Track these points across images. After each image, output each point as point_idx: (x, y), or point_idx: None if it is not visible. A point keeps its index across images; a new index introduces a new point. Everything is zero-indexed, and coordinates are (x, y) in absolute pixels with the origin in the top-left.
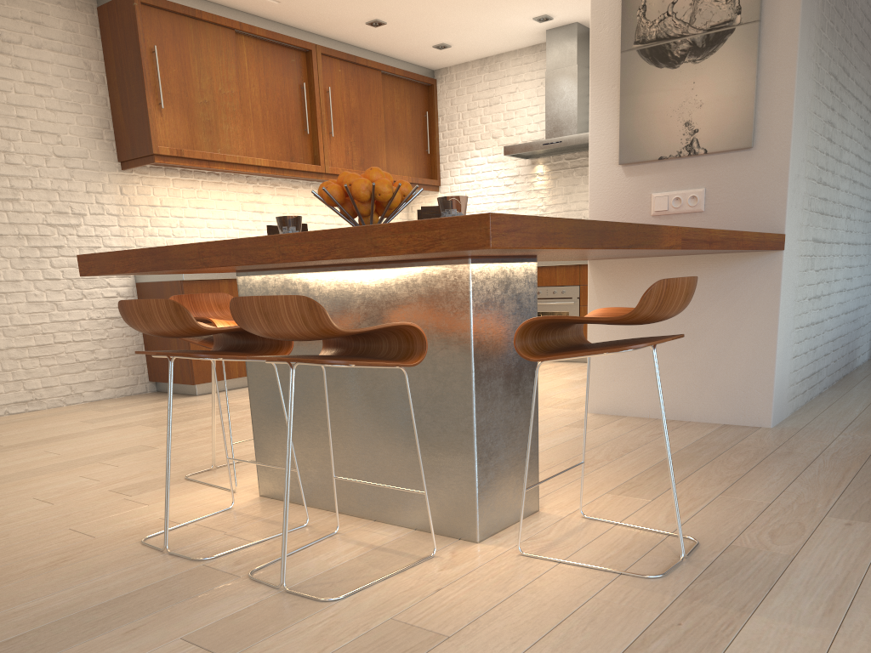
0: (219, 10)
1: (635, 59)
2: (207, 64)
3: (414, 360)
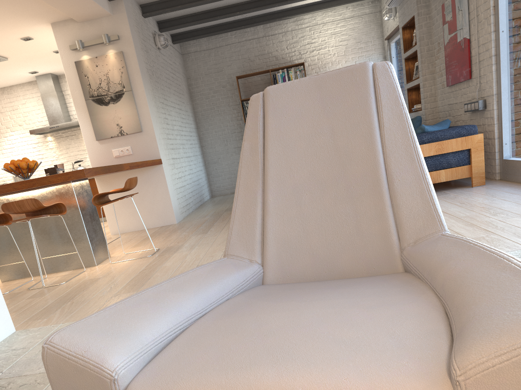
0: None
1: (92, 103)
2: None
3: (64, 212)
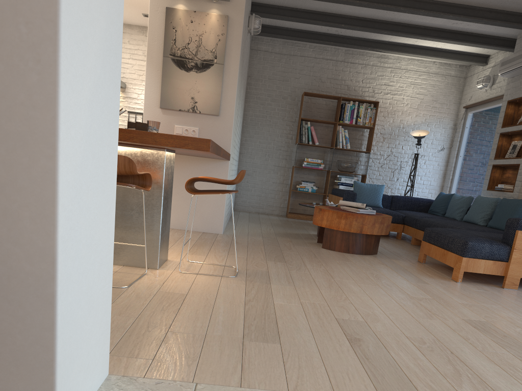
0: None
1: (170, 62)
2: None
3: (148, 188)
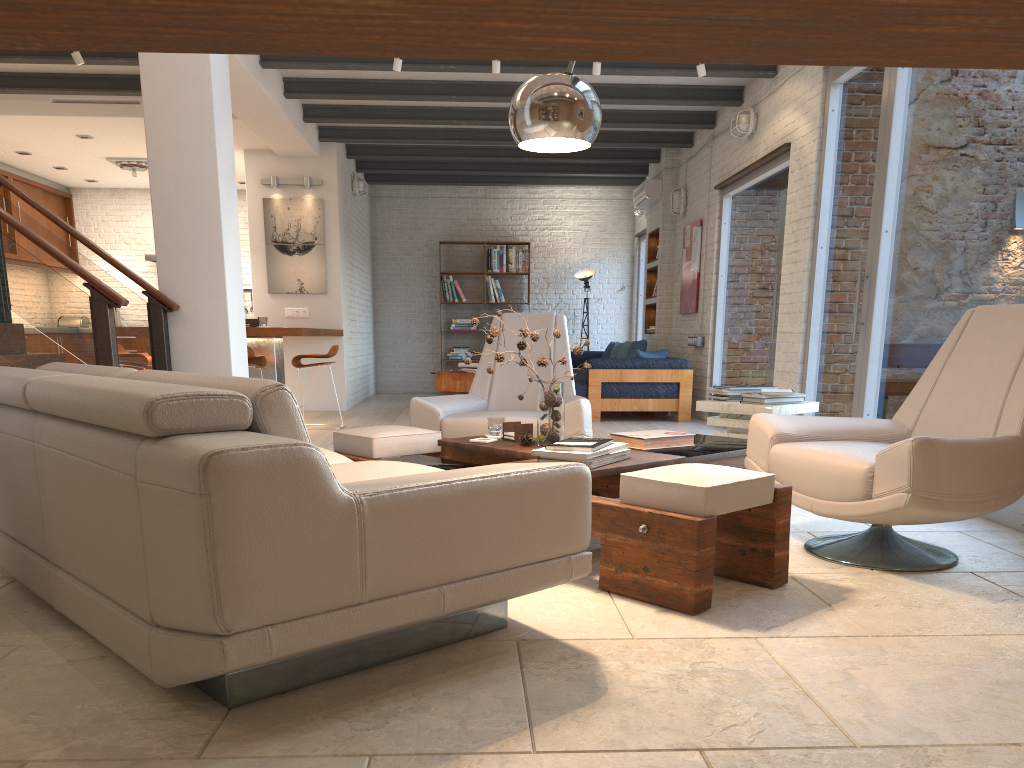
0: None
1: (273, 248)
2: None
3: (264, 367)
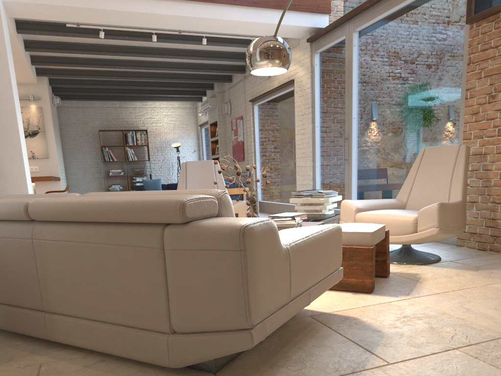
0: None
1: None
2: None
3: None
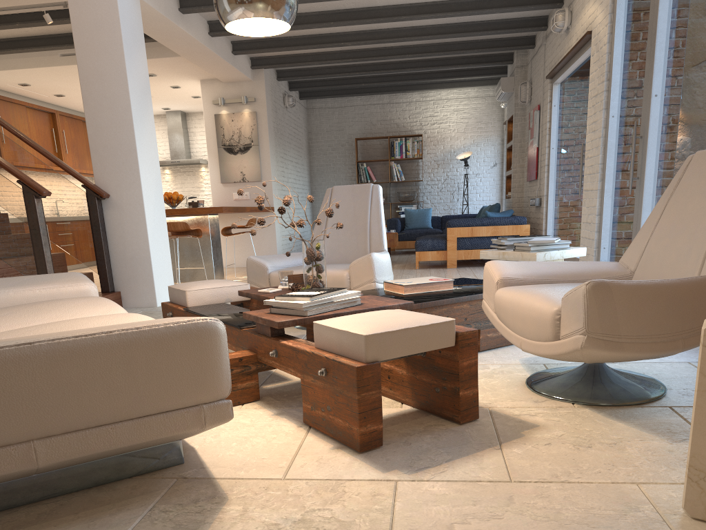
0: (19, 97)
1: (223, 150)
2: (17, 122)
3: (200, 236)
